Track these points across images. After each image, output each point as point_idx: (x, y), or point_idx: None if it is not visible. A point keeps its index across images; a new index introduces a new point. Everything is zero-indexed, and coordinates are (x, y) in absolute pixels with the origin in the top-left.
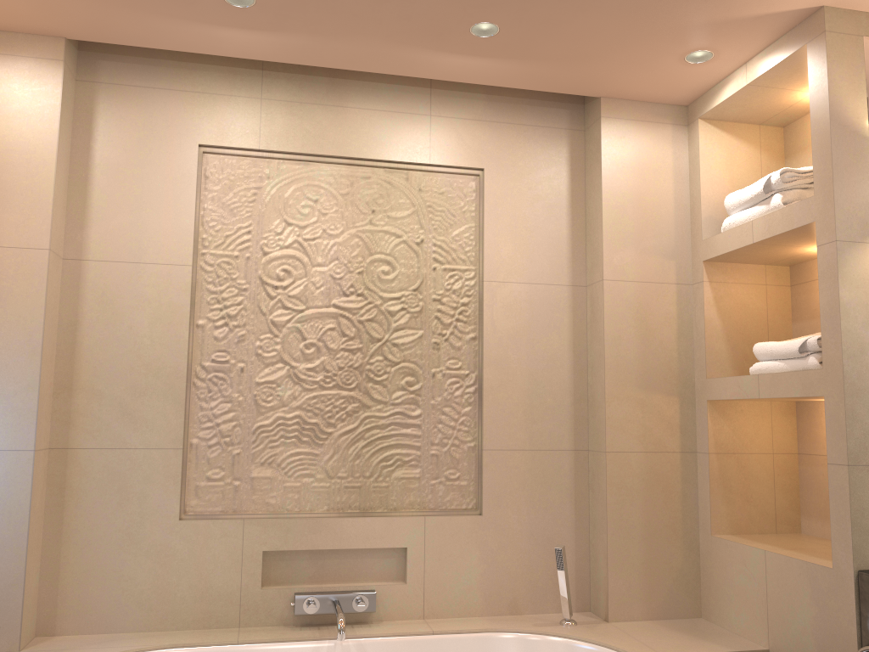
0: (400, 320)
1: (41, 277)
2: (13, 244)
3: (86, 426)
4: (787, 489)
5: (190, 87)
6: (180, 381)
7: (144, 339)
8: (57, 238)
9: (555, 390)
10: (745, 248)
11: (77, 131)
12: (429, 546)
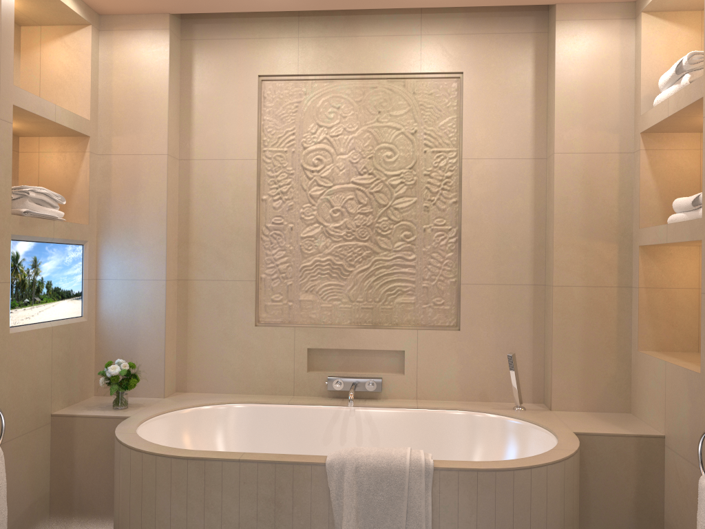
0: (399, 191)
1: (163, 172)
2: (147, 153)
3: (198, 266)
4: None
5: (251, 35)
6: (252, 237)
7: (229, 209)
8: (173, 146)
9: (518, 240)
10: (666, 121)
11: (183, 74)
12: (420, 350)
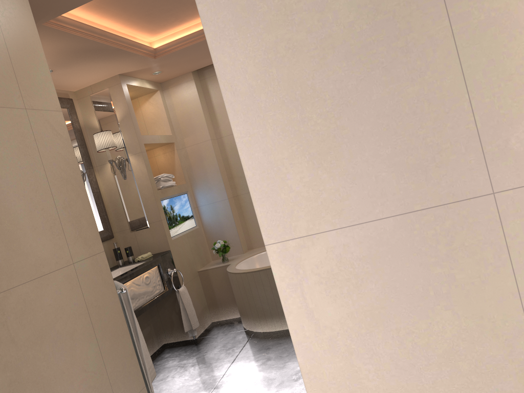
0: None
1: (211, 148)
2: (201, 141)
3: (240, 187)
4: None
5: None
6: None
7: None
8: (212, 134)
9: None
10: None
11: (206, 97)
12: None
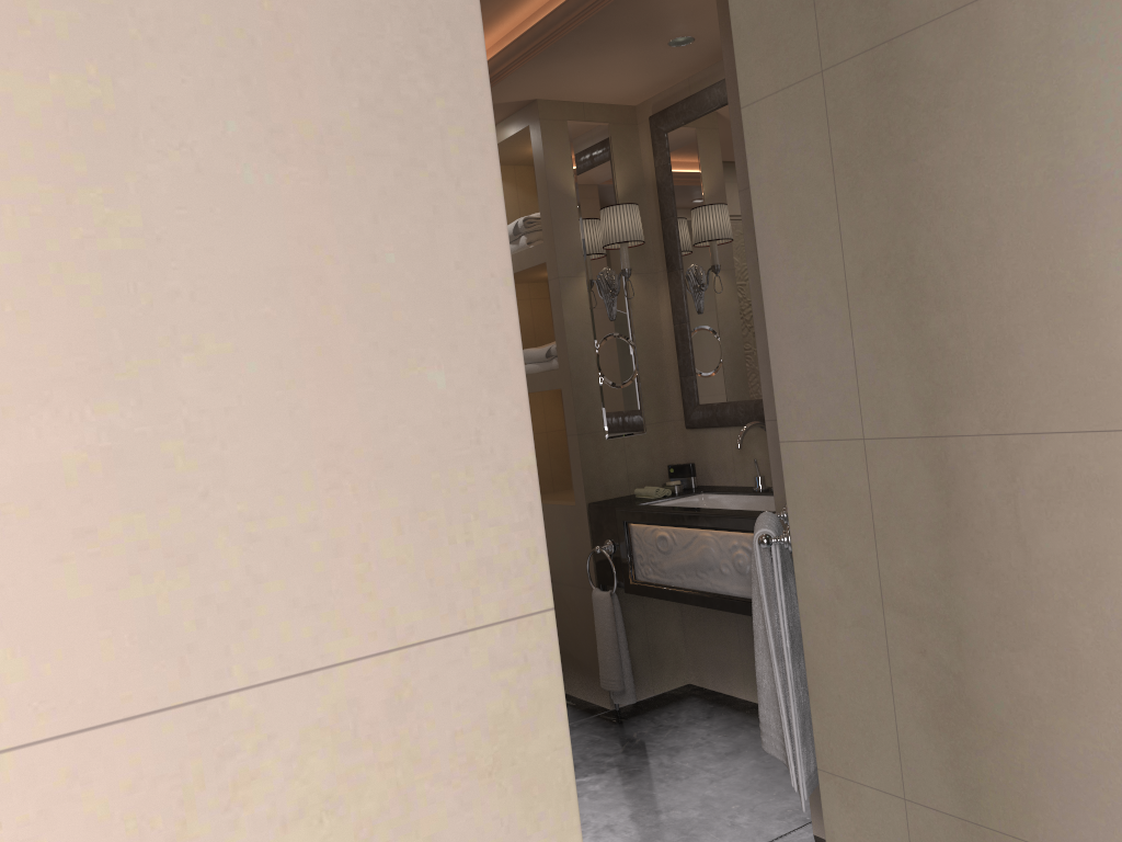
0: None
1: None
2: None
3: None
4: (559, 457)
5: None
6: None
7: None
8: None
9: None
10: None
11: None
12: None
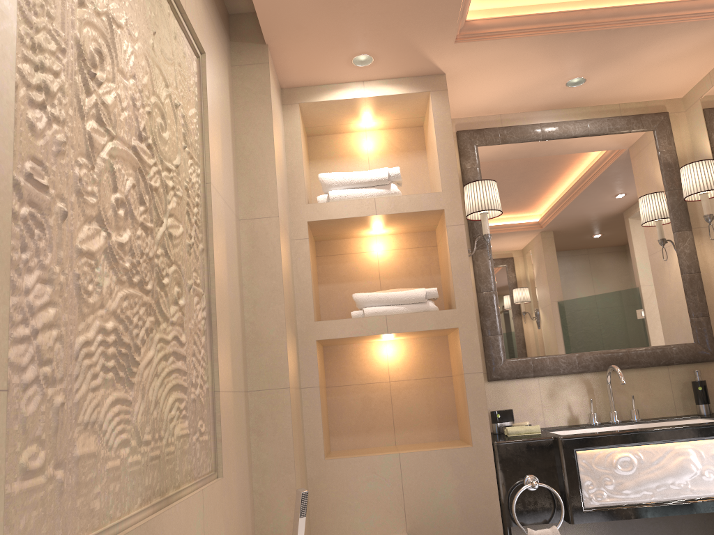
0: (170, 202)
1: None
2: None
3: None
4: (327, 416)
5: None
6: (3, 204)
7: None
8: None
9: (237, 325)
10: (360, 218)
11: None
12: (206, 532)
